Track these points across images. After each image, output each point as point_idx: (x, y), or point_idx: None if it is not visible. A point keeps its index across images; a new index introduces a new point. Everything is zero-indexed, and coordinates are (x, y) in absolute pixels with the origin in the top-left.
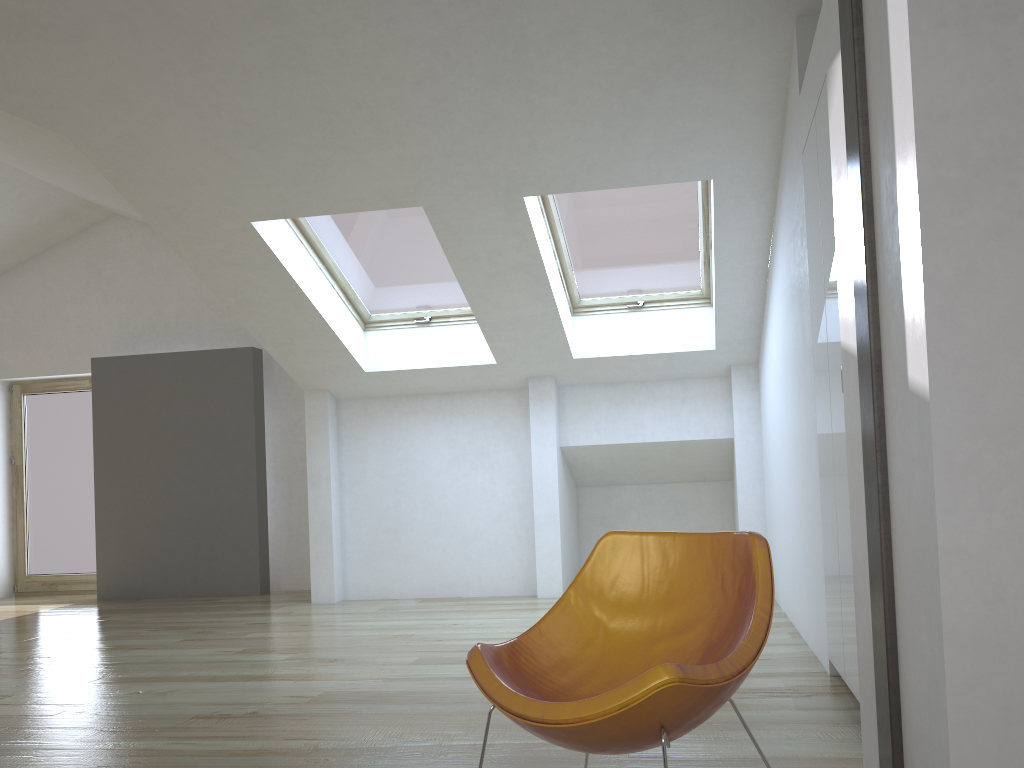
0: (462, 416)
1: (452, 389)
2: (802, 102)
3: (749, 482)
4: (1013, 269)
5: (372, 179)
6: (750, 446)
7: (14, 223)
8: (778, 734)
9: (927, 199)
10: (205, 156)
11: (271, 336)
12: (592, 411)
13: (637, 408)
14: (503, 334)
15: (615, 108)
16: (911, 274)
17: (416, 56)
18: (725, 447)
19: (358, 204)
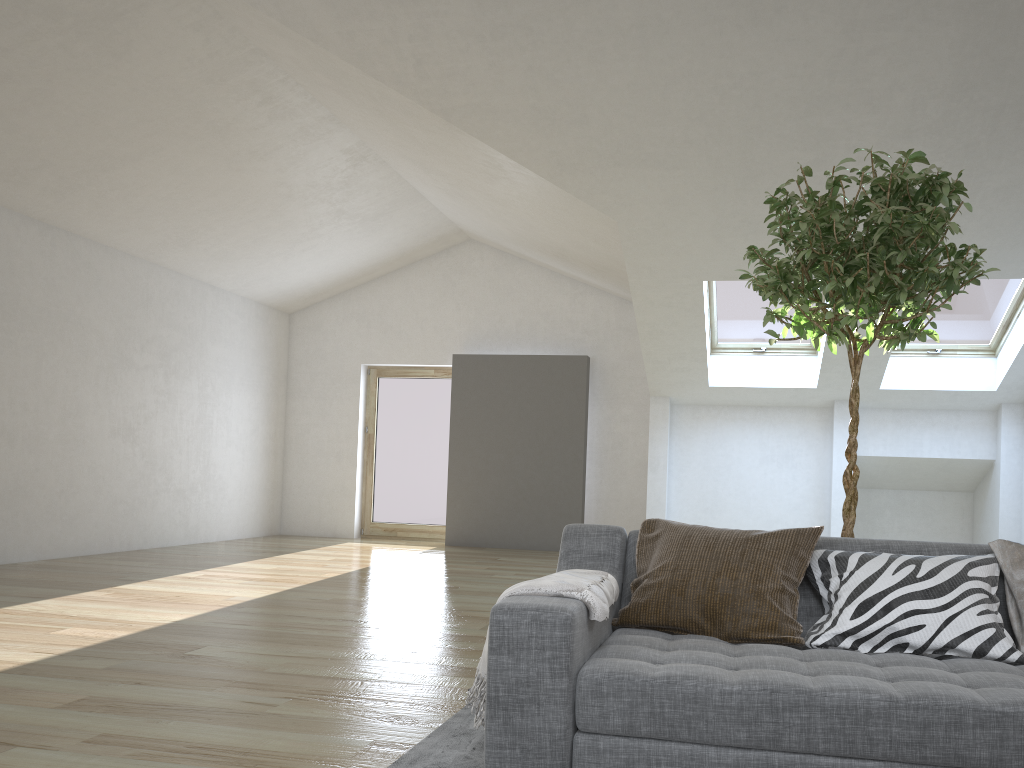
0: (773, 425)
1: (767, 404)
2: None
3: (1009, 495)
4: None
5: None
6: (1012, 467)
7: (406, 244)
8: None
9: None
10: (704, 239)
11: (656, 356)
12: (880, 430)
13: (917, 430)
14: (836, 368)
15: (1016, 231)
16: None
17: None
18: (984, 466)
19: None
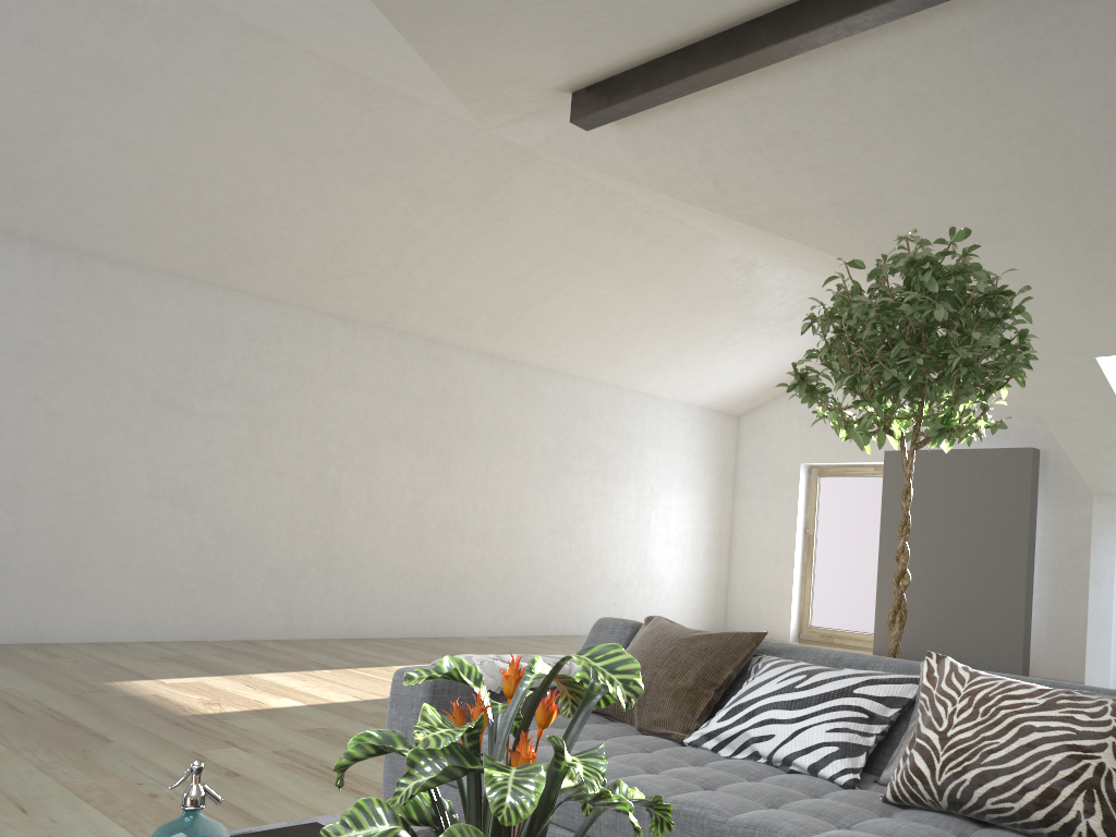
0: None
1: None
2: None
3: None
4: None
5: None
6: None
7: None
8: None
9: None
10: (1073, 310)
11: (1078, 446)
12: None
13: None
14: None
15: None
16: None
17: None
18: None
19: None
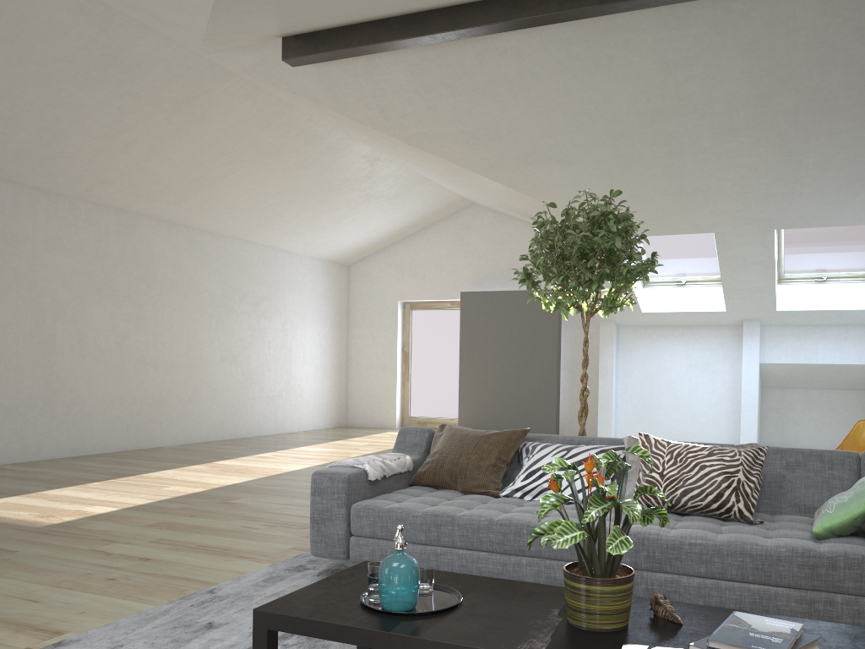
0: (696, 340)
1: (691, 324)
2: None
3: None
4: None
5: (691, 220)
6: None
7: (424, 211)
8: None
9: None
10: None
11: None
12: (782, 342)
13: (813, 342)
14: (736, 296)
15: (842, 192)
16: None
17: (738, 170)
18: None
19: (677, 231)
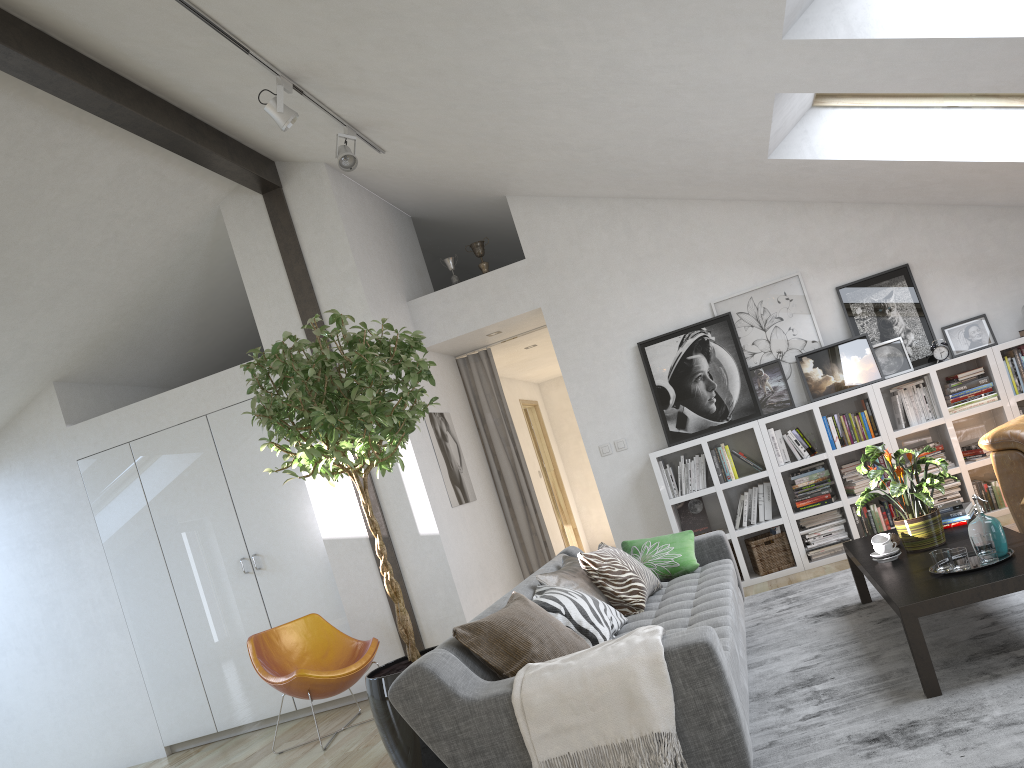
0: None
1: None
2: (80, 431)
3: None
4: (437, 505)
5: None
6: None
7: None
8: (252, 741)
9: (426, 490)
10: None
11: None
12: None
13: None
14: None
15: None
16: (421, 507)
17: None
18: None
19: None
